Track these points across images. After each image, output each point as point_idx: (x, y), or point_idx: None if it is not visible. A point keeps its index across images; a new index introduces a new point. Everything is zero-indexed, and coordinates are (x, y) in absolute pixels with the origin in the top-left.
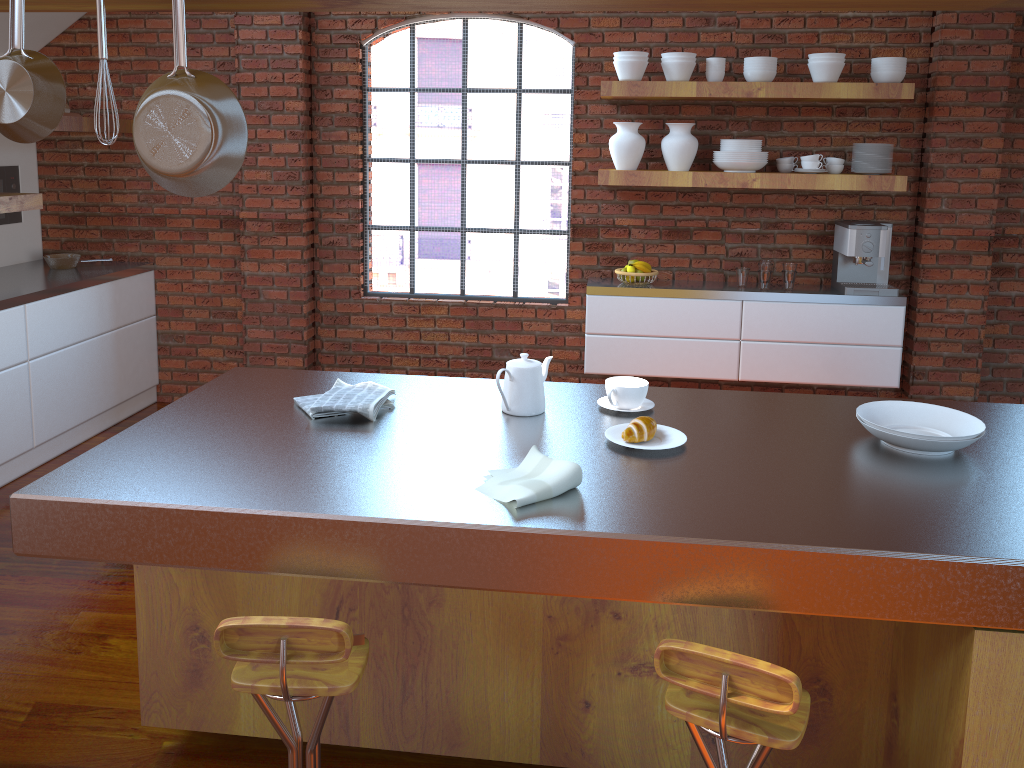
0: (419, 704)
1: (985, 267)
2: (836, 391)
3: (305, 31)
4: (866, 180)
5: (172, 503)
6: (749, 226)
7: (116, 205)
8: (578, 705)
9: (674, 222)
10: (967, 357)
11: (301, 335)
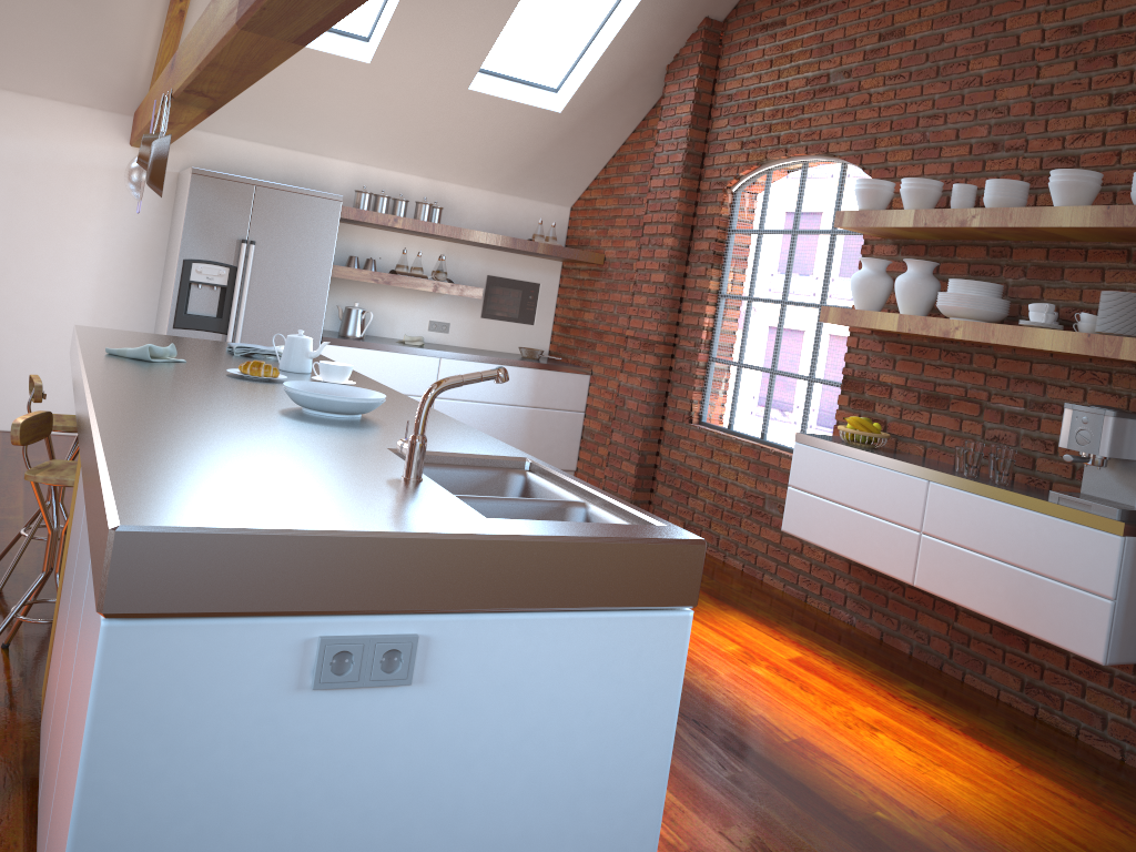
0: None
1: None
2: (1098, 671)
3: (690, 179)
4: (1083, 339)
5: (77, 332)
6: (1010, 402)
7: (585, 320)
8: None
9: (933, 385)
10: None
11: (637, 445)
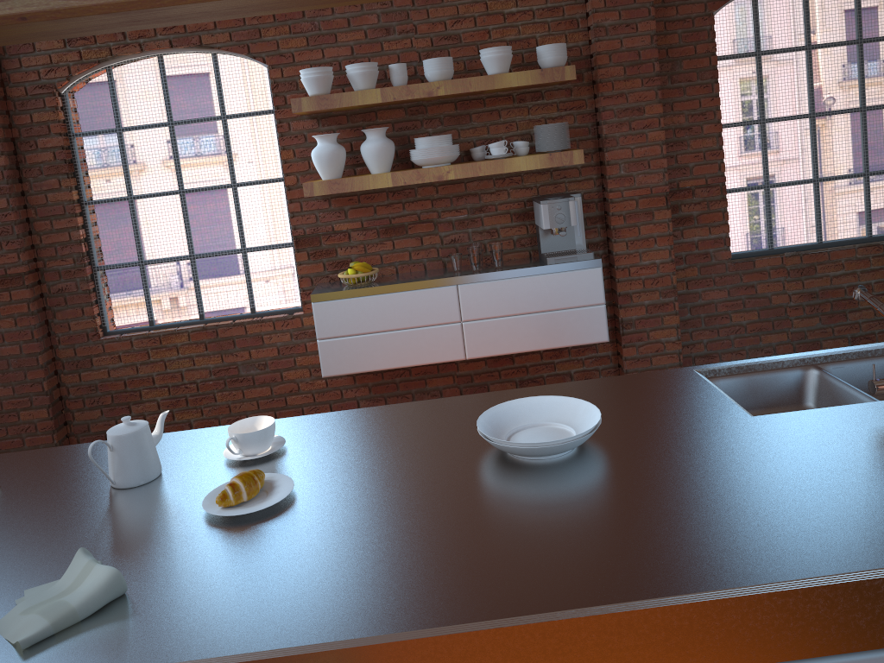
0: None
1: (667, 220)
2: (560, 351)
3: None
4: (548, 158)
5: None
6: (457, 214)
7: None
8: None
9: (389, 220)
10: (665, 302)
11: (41, 386)
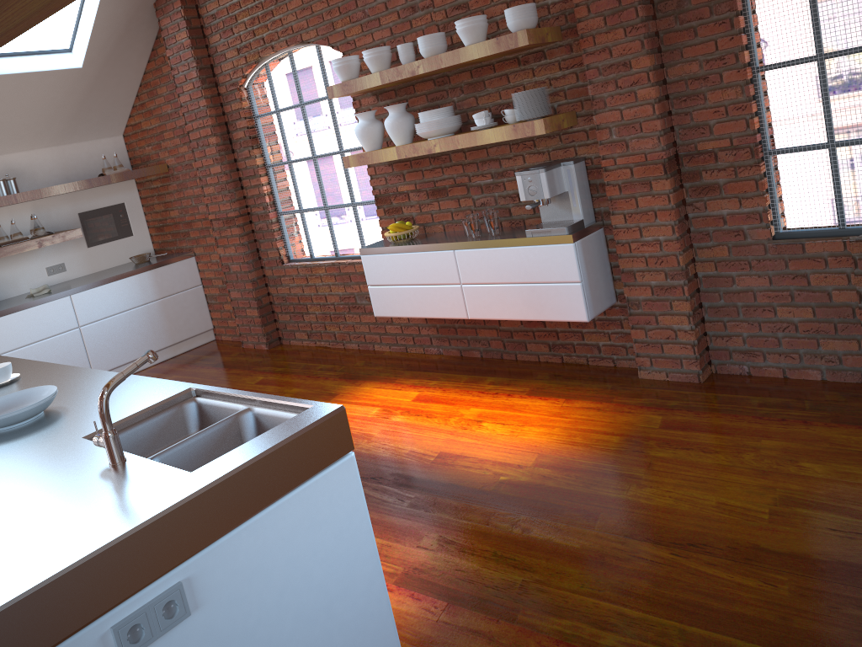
0: None
1: (668, 191)
2: (586, 321)
3: (209, 88)
4: (512, 129)
5: None
6: (483, 178)
7: (172, 217)
8: None
9: (433, 183)
10: (674, 285)
11: (252, 294)
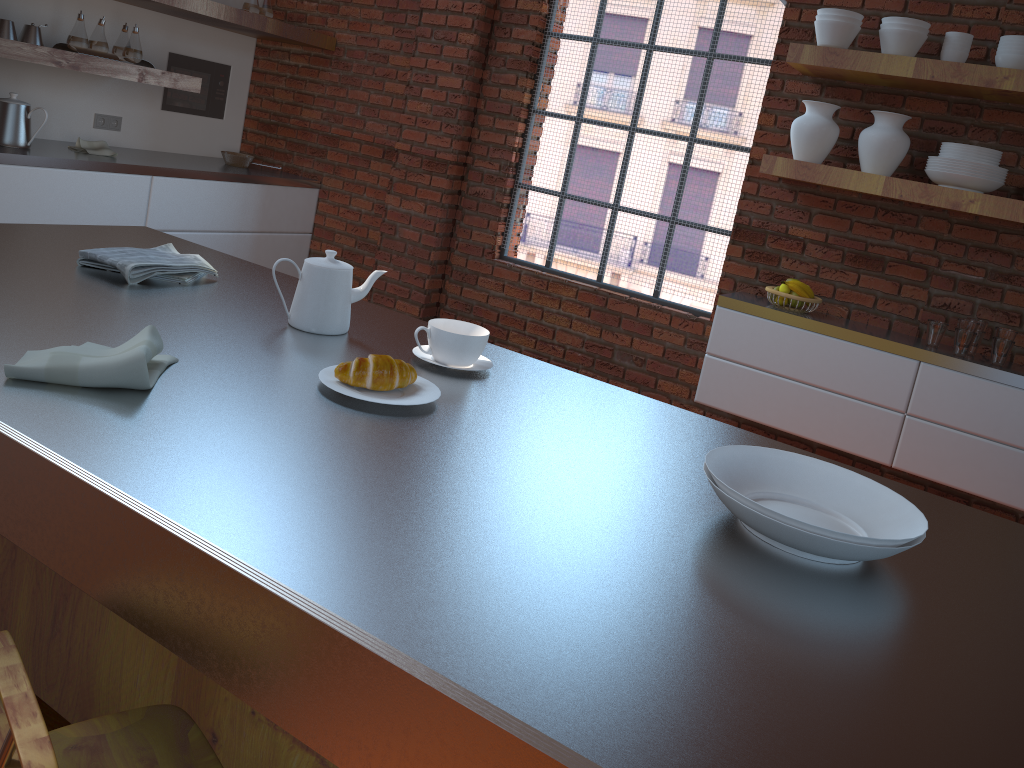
0: (63, 648)
1: None
2: None
3: None
4: None
5: None
6: (968, 271)
7: (303, 119)
8: (205, 734)
9: (864, 245)
10: None
11: (423, 283)
